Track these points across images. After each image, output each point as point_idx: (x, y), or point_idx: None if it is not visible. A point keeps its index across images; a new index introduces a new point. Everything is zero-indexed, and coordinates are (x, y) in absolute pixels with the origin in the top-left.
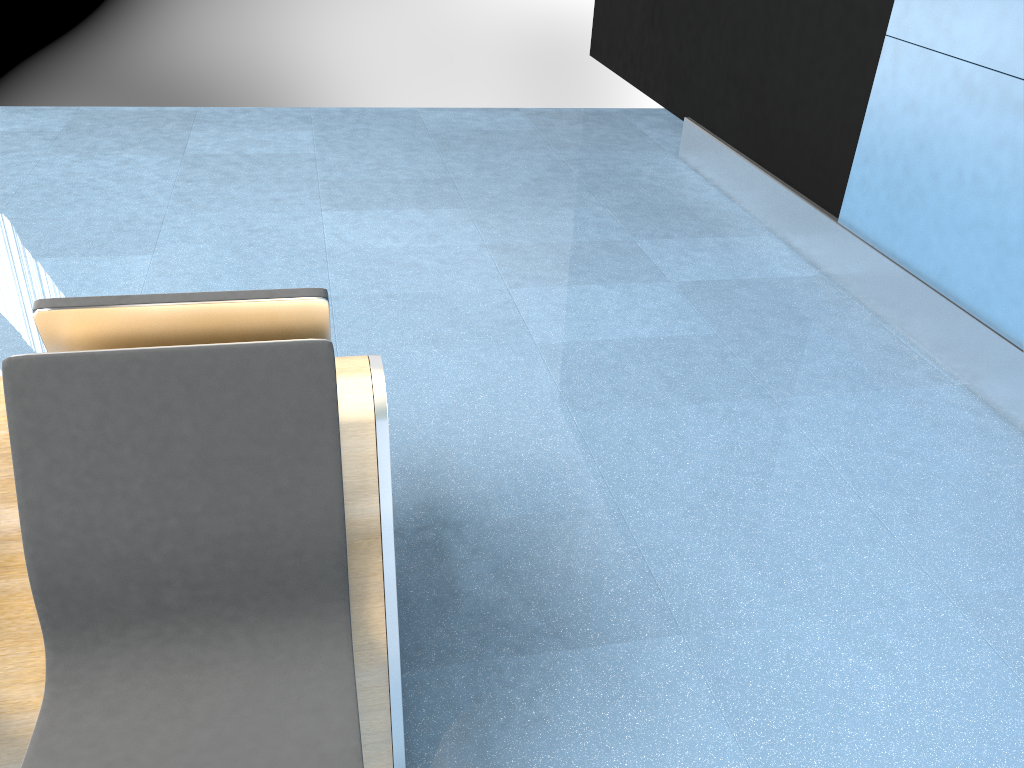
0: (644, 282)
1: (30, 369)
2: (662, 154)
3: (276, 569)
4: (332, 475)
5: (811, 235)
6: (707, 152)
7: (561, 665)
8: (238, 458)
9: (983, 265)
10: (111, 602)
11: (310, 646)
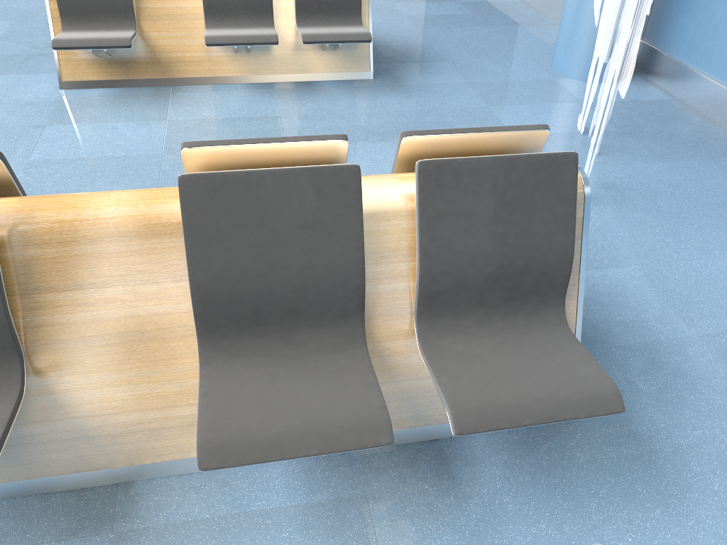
0: (447, 2)
1: None
2: None
3: (346, 1)
4: None
5: None
6: None
7: (411, 64)
8: None
9: None
10: (310, 6)
11: (352, 23)
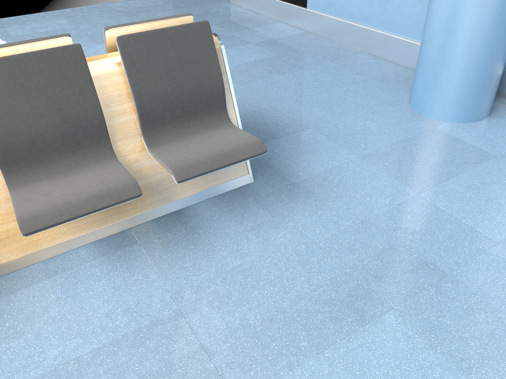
0: (242, 45)
1: (125, 39)
2: (223, 3)
3: (206, 98)
4: (216, 64)
5: (297, 17)
6: None
7: (277, 143)
8: (189, 62)
9: (364, 7)
10: (161, 116)
11: (219, 123)
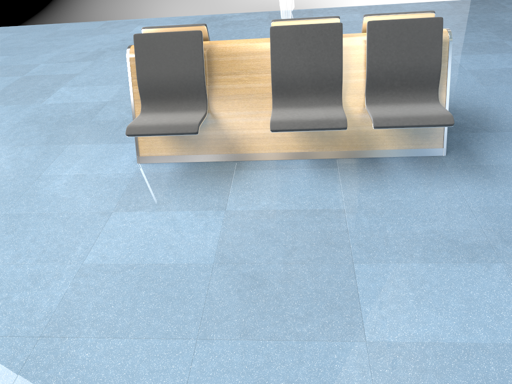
0: (508, 53)
1: (373, 24)
2: None
3: (422, 77)
4: (439, 52)
5: None
6: None
7: (486, 135)
8: (417, 47)
9: None
10: (382, 83)
11: (428, 99)
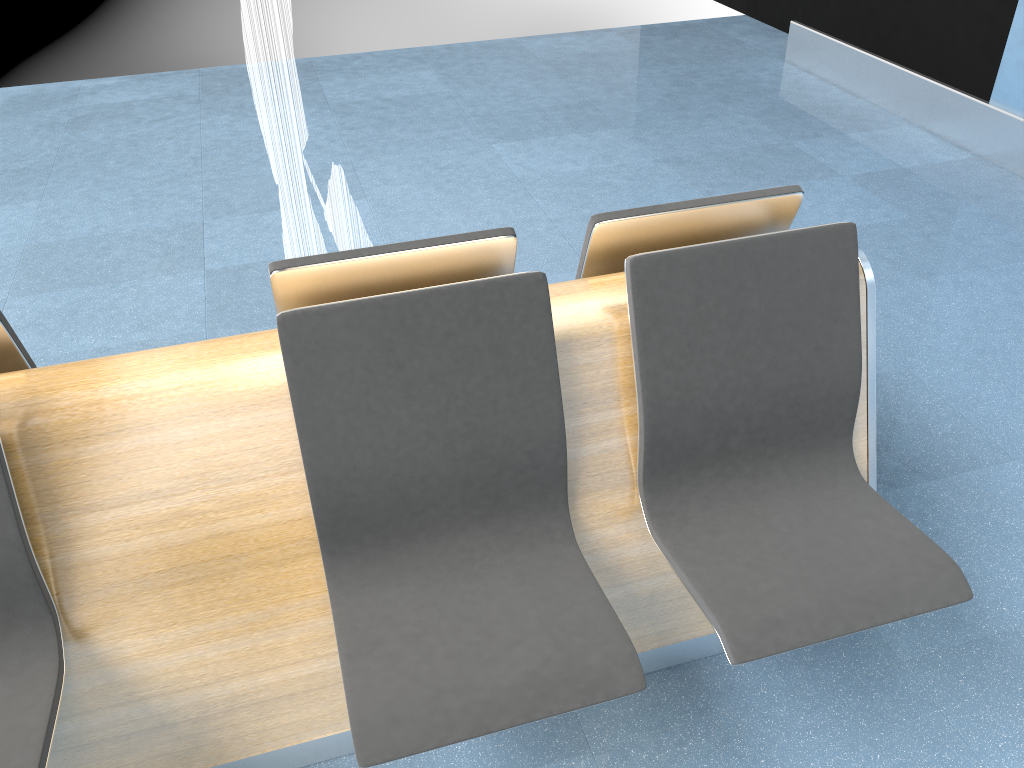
0: (820, 179)
1: (649, 265)
2: (769, 59)
3: (809, 412)
4: (854, 332)
5: (958, 120)
6: (822, 53)
7: (931, 492)
8: (790, 324)
9: None
10: (694, 449)
11: (828, 473)
